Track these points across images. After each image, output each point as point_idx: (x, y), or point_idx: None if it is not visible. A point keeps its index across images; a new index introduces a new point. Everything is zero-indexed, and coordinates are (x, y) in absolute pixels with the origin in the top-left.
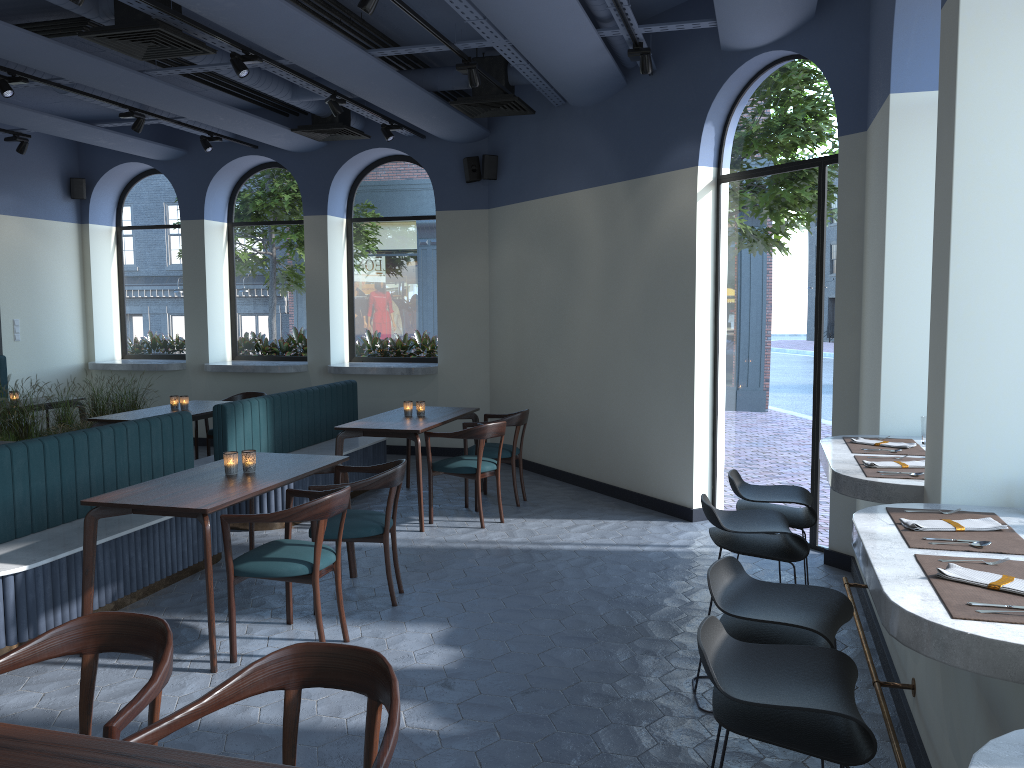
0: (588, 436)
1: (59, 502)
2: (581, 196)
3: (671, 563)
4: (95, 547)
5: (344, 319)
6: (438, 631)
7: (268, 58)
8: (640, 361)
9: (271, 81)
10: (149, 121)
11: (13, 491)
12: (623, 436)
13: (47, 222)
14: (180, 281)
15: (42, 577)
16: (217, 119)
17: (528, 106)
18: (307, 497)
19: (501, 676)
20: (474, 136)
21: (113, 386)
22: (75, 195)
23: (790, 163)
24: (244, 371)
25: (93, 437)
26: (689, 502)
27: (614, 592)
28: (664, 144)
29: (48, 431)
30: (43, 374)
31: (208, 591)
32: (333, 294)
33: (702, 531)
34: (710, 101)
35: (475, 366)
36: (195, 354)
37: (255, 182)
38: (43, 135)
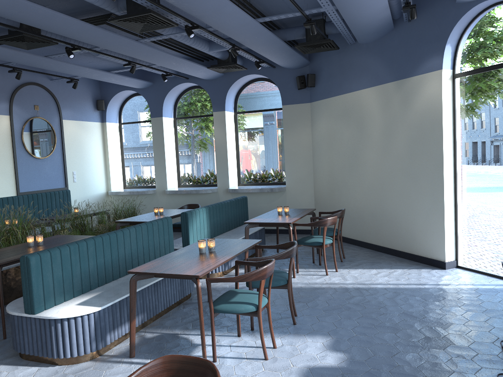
0: (375, 222)
1: (110, 269)
2: (367, 92)
3: (445, 295)
4: (136, 296)
5: (234, 164)
6: (325, 341)
7: (203, 27)
8: (407, 180)
9: (199, 42)
10: (136, 68)
11: (88, 264)
12: (398, 221)
13: (87, 122)
14: (151, 148)
15: (107, 313)
16: (172, 64)
17: (336, 45)
18: (247, 265)
19: (375, 372)
20: (302, 64)
21: (124, 203)
22: (99, 108)
23: (502, 63)
24: (185, 193)
25: (126, 233)
26: (443, 258)
27: (419, 315)
28: (419, 59)
29: (94, 228)
30: (87, 198)
31: (201, 322)
32: (229, 151)
33: (454, 275)
34: (449, 32)
35: (306, 186)
36: (160, 185)
37: (186, 96)
38: (83, 79)
